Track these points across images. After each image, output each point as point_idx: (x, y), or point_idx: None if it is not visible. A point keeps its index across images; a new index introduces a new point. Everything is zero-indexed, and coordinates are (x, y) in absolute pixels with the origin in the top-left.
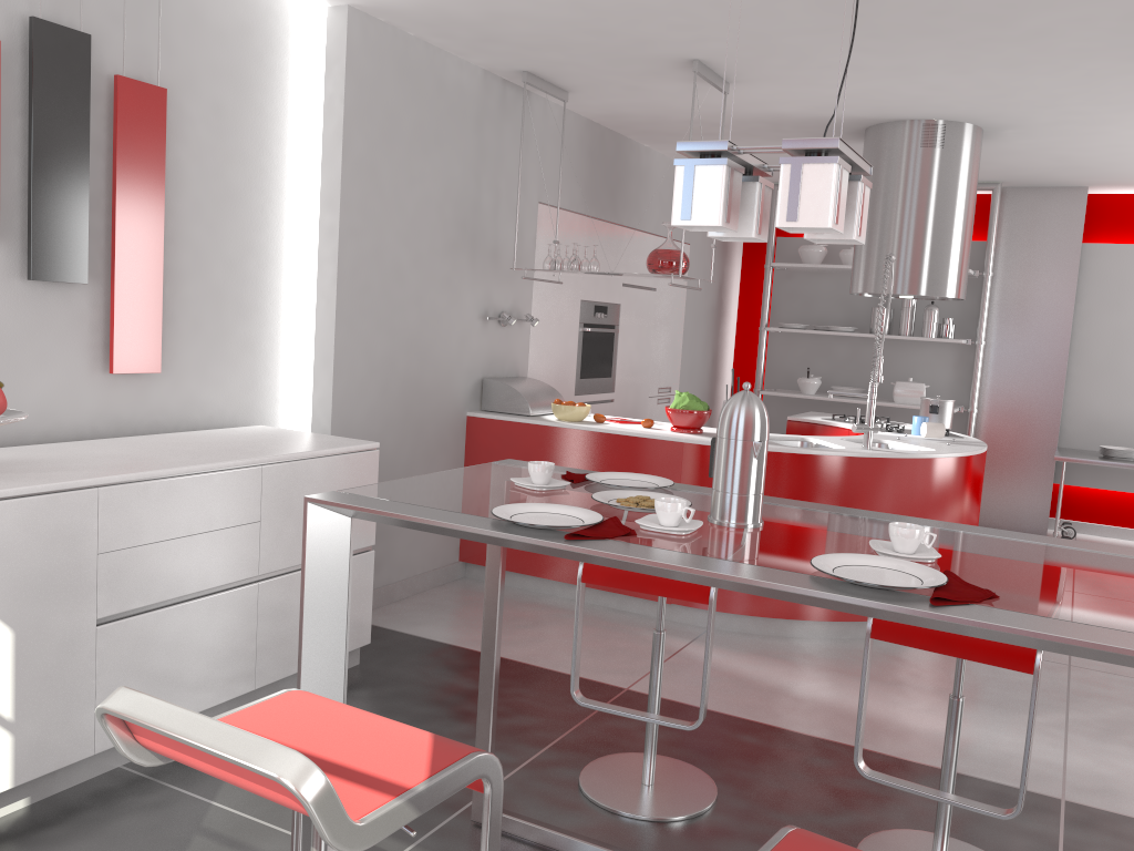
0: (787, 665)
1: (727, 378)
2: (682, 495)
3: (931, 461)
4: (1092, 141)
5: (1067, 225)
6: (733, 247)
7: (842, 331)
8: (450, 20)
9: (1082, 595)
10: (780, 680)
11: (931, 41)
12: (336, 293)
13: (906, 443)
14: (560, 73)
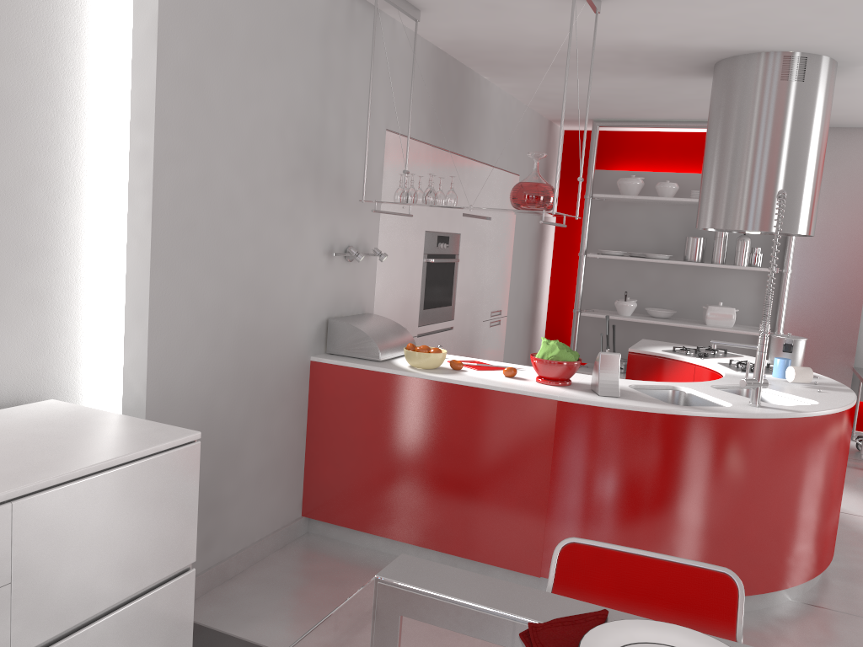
0: None
1: (544, 297)
2: None
3: (823, 418)
4: None
5: None
6: (553, 178)
7: (659, 259)
8: None
9: None
10: None
11: None
12: (150, 231)
13: (779, 391)
14: None
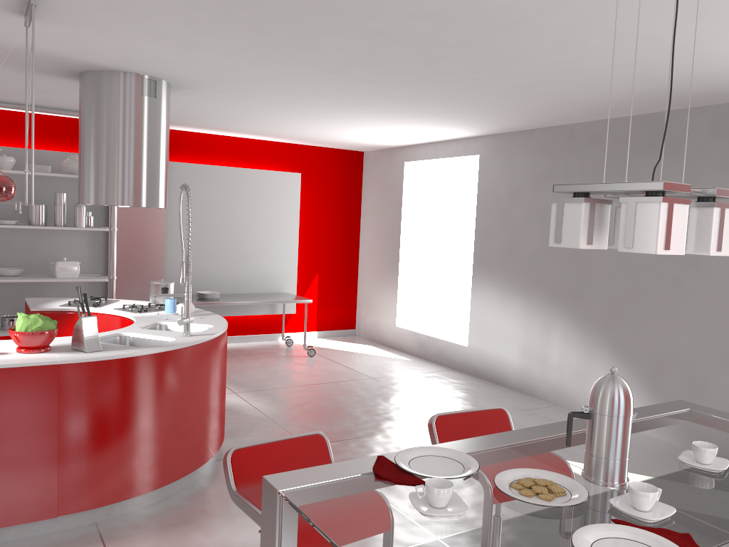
0: (196, 527)
1: None
2: (489, 461)
3: (223, 335)
4: (220, 103)
5: None
6: None
7: (8, 224)
8: None
9: None
10: (214, 544)
11: (246, 34)
12: None
13: None
14: None
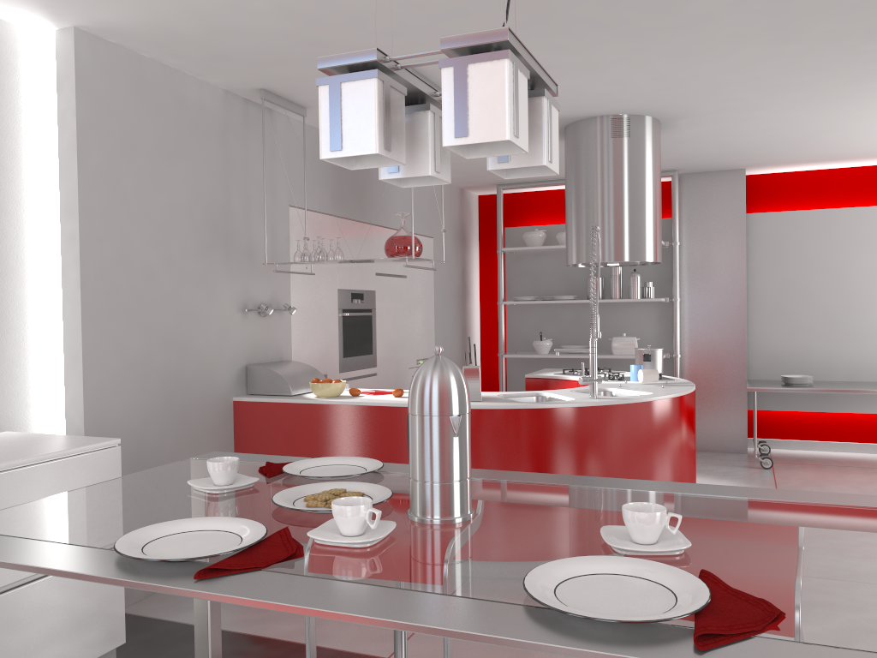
0: None
1: (476, 346)
2: (390, 480)
3: (651, 404)
4: (748, 126)
5: (732, 200)
6: (471, 239)
7: (565, 300)
8: (176, 38)
9: None
10: None
11: (610, 34)
12: (80, 296)
13: (627, 389)
14: (294, 89)
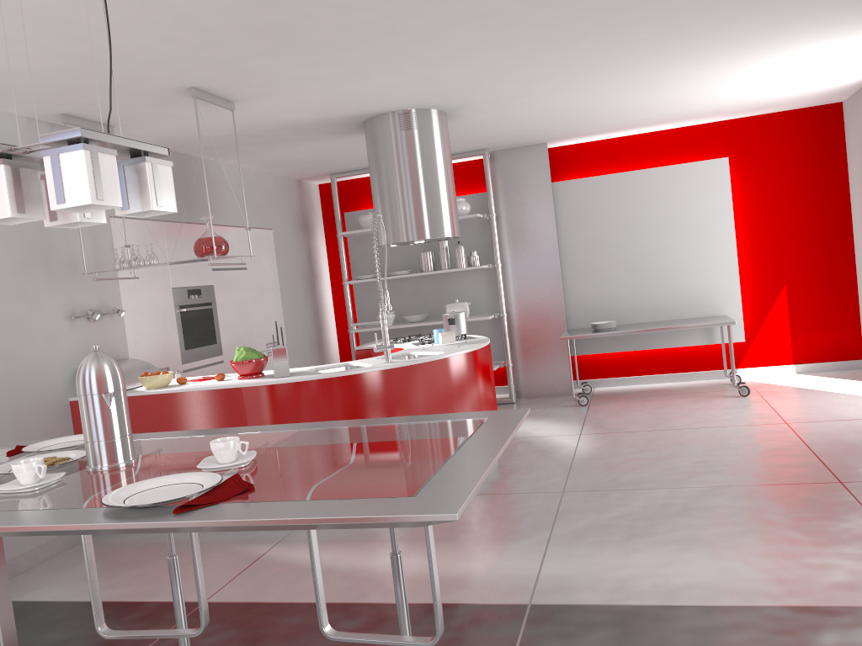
0: (348, 546)
1: (331, 325)
2: None
3: (438, 362)
4: (524, 110)
5: (539, 171)
6: (314, 225)
7: (400, 275)
8: None
9: (338, 470)
10: (337, 561)
11: (357, 51)
12: None
13: (426, 351)
14: (94, 112)
